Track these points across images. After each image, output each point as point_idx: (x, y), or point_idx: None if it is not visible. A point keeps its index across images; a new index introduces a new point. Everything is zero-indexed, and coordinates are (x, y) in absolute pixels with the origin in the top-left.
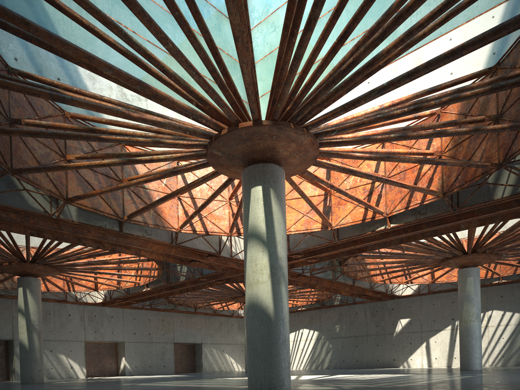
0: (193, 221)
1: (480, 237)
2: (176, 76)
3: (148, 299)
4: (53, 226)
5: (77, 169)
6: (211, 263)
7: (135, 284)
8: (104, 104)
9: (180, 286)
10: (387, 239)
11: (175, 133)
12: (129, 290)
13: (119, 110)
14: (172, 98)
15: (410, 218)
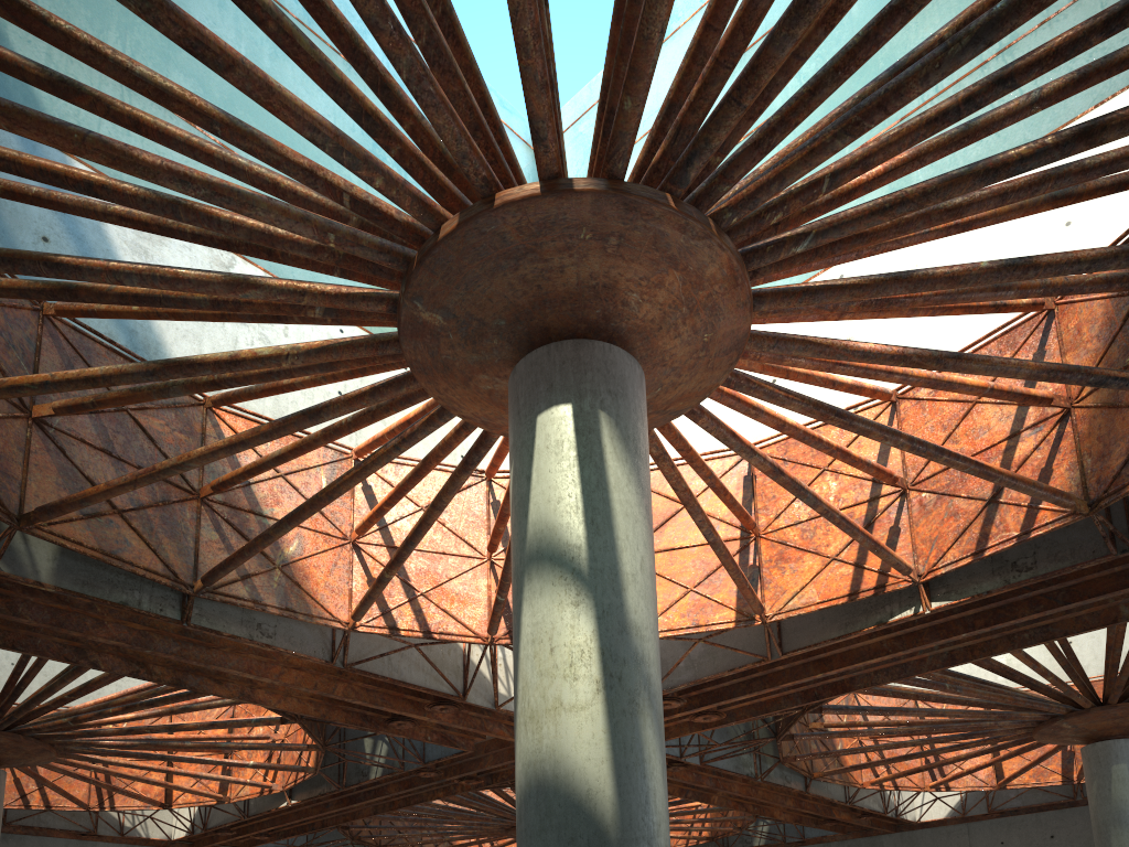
0: (391, 605)
1: None
2: (285, 22)
3: (298, 830)
4: None
5: (14, 395)
6: (446, 729)
7: (263, 790)
8: (81, 175)
9: (373, 794)
10: (916, 650)
11: None
12: (249, 807)
13: (90, 134)
14: (264, 73)
15: (987, 583)
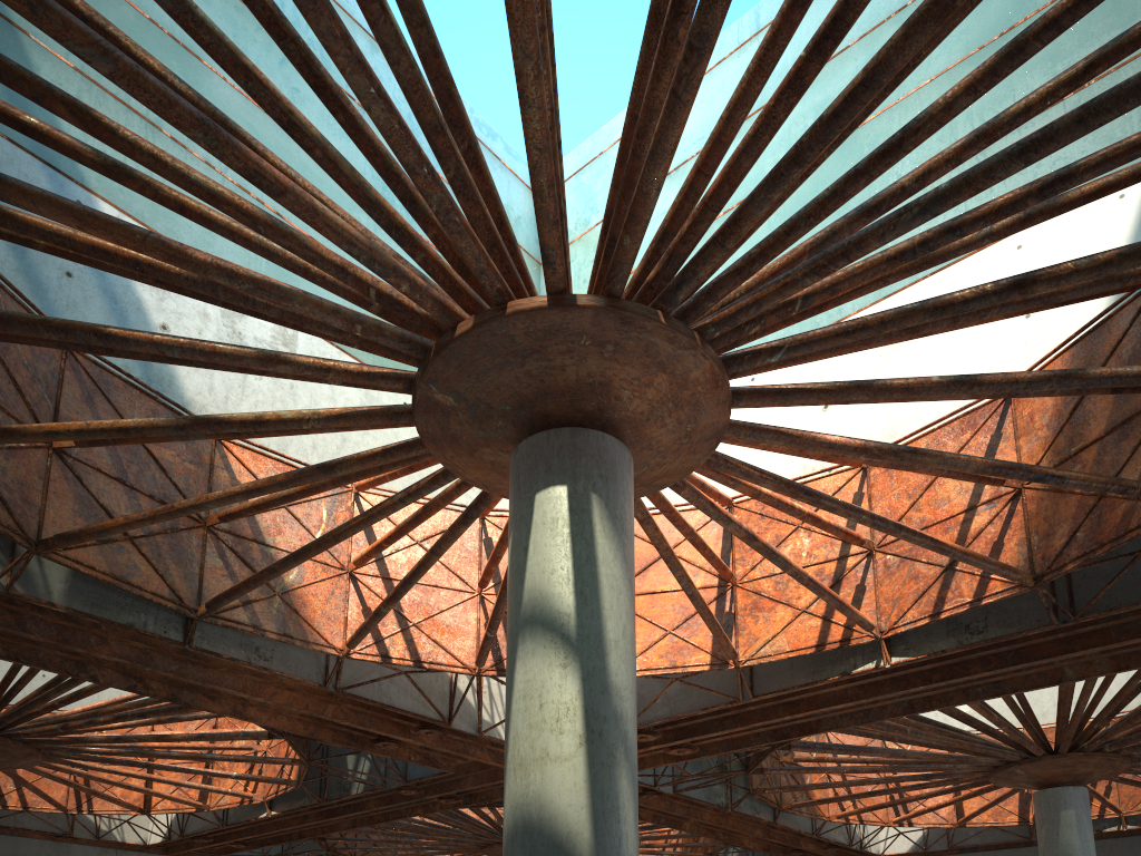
0: (384, 634)
1: (1087, 714)
2: (330, 150)
3: (275, 840)
4: (0, 619)
5: (50, 440)
6: (429, 751)
7: (243, 800)
8: (130, 253)
9: (352, 808)
10: (878, 699)
11: None
12: (228, 816)
13: (151, 235)
14: (311, 197)
15: (942, 642)
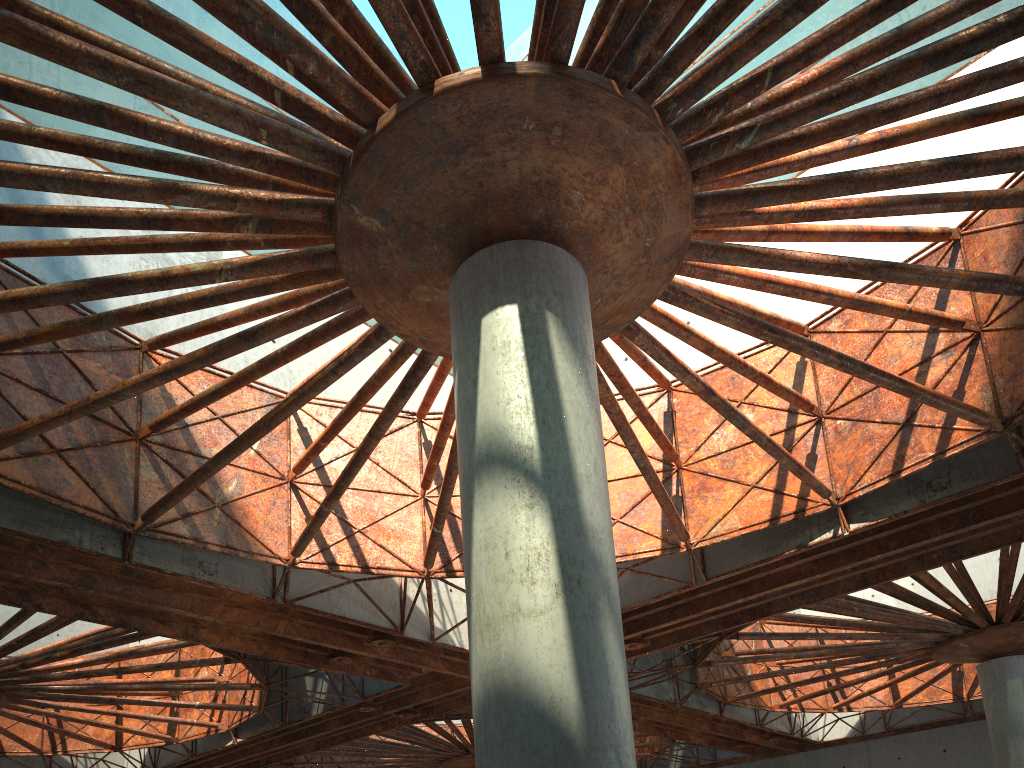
0: (329, 542)
1: None
2: None
3: (244, 767)
4: None
5: None
6: (384, 665)
7: (210, 730)
8: None
9: (314, 730)
10: (833, 573)
11: (253, 234)
12: (197, 747)
13: (1, 12)
14: None
15: (903, 503)
